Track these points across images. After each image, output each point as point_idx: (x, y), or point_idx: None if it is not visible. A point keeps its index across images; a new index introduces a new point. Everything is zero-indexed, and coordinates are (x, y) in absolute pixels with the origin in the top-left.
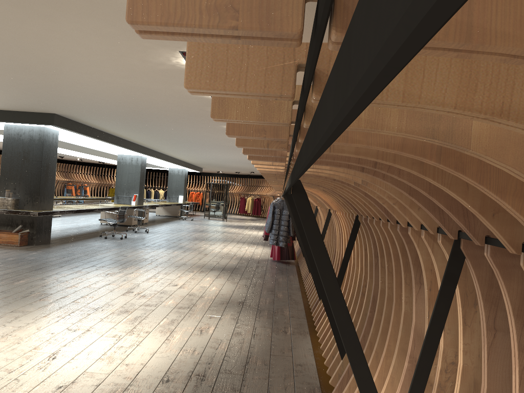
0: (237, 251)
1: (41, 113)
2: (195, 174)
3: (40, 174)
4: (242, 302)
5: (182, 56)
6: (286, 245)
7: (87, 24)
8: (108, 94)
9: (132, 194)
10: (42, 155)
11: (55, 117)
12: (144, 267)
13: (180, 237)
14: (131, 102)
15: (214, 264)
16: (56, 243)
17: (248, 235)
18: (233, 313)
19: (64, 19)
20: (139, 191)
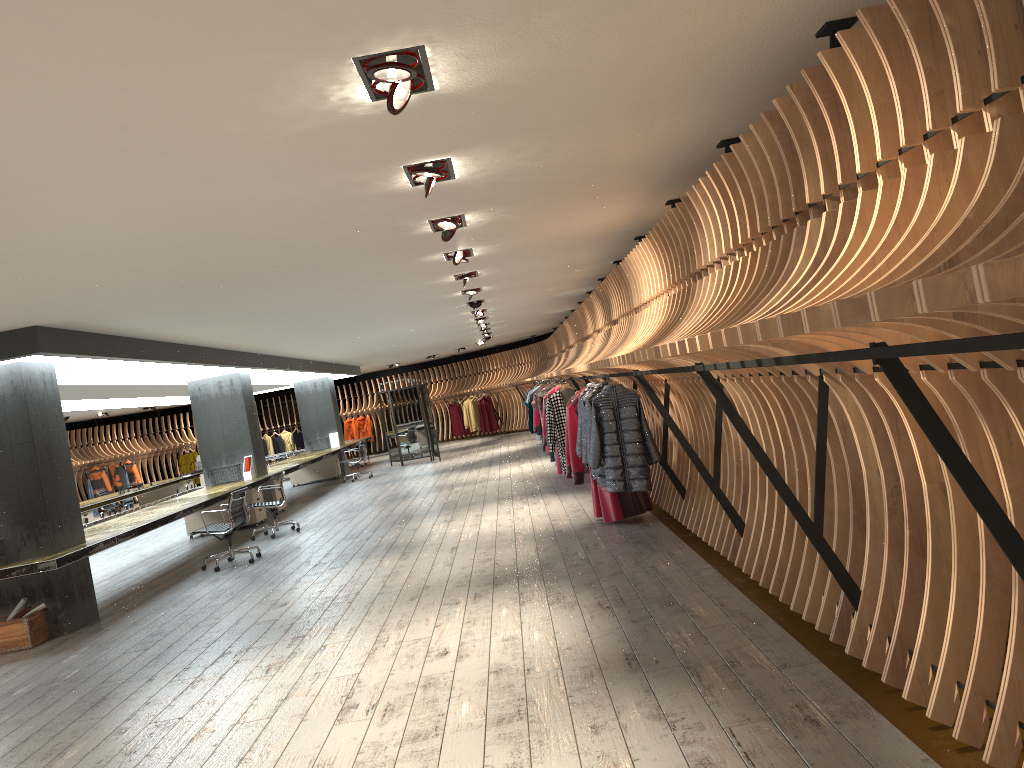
0: (513, 522)
1: (5, 333)
2: (340, 383)
3: (38, 470)
4: (633, 657)
5: (361, 72)
6: (649, 485)
7: (92, 23)
8: (159, 243)
9: (241, 458)
10: (30, 428)
11: (38, 335)
12: (343, 623)
13: (372, 522)
14: (215, 249)
15: (491, 569)
16: (113, 614)
17: (506, 477)
18: (639, 700)
19: (21, 22)
20: (253, 448)
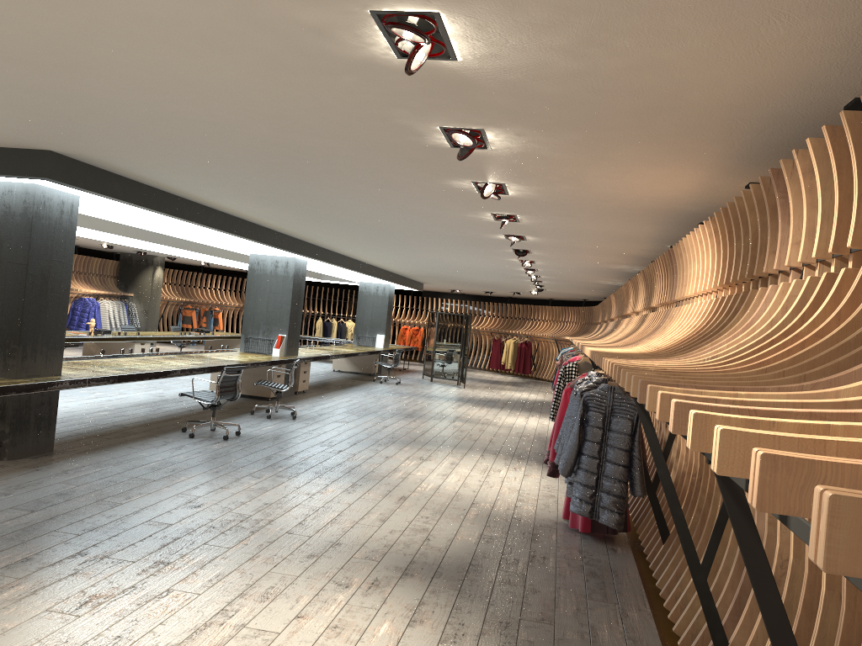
0: (481, 486)
1: (21, 151)
2: (413, 294)
3: (23, 294)
4: None
5: None
6: (621, 523)
7: None
8: (98, 65)
9: (276, 334)
10: (28, 251)
11: (50, 160)
12: (217, 563)
13: (359, 433)
14: (182, 97)
15: (416, 546)
16: (65, 452)
17: (507, 427)
18: None
19: None
20: (289, 329)
